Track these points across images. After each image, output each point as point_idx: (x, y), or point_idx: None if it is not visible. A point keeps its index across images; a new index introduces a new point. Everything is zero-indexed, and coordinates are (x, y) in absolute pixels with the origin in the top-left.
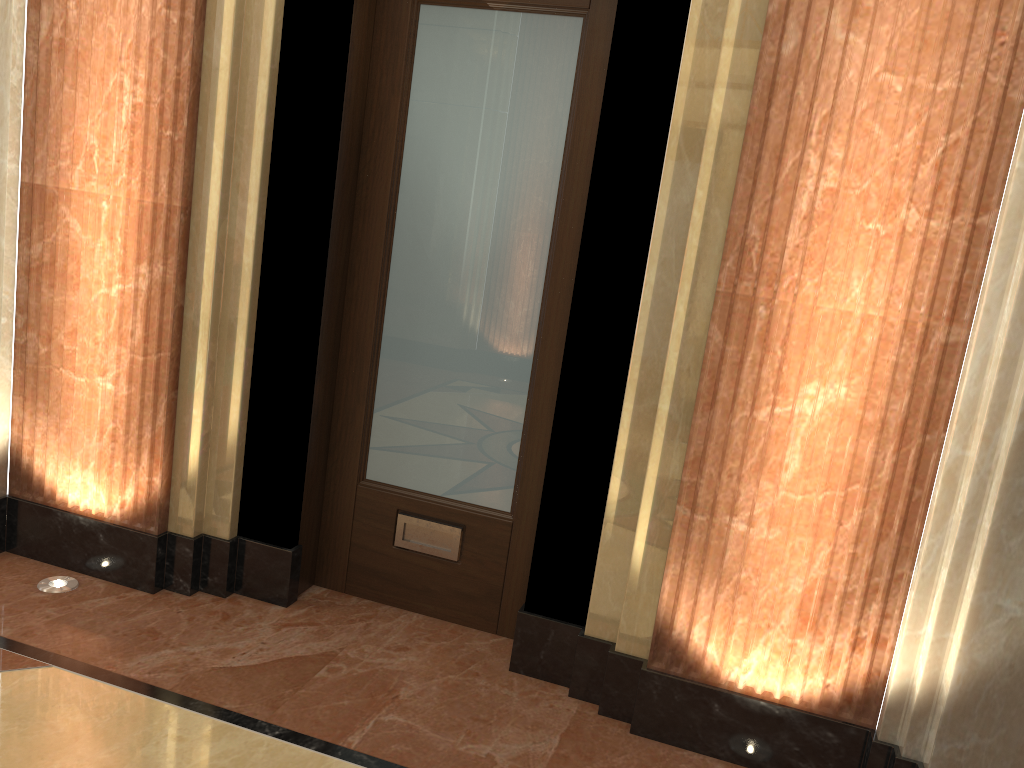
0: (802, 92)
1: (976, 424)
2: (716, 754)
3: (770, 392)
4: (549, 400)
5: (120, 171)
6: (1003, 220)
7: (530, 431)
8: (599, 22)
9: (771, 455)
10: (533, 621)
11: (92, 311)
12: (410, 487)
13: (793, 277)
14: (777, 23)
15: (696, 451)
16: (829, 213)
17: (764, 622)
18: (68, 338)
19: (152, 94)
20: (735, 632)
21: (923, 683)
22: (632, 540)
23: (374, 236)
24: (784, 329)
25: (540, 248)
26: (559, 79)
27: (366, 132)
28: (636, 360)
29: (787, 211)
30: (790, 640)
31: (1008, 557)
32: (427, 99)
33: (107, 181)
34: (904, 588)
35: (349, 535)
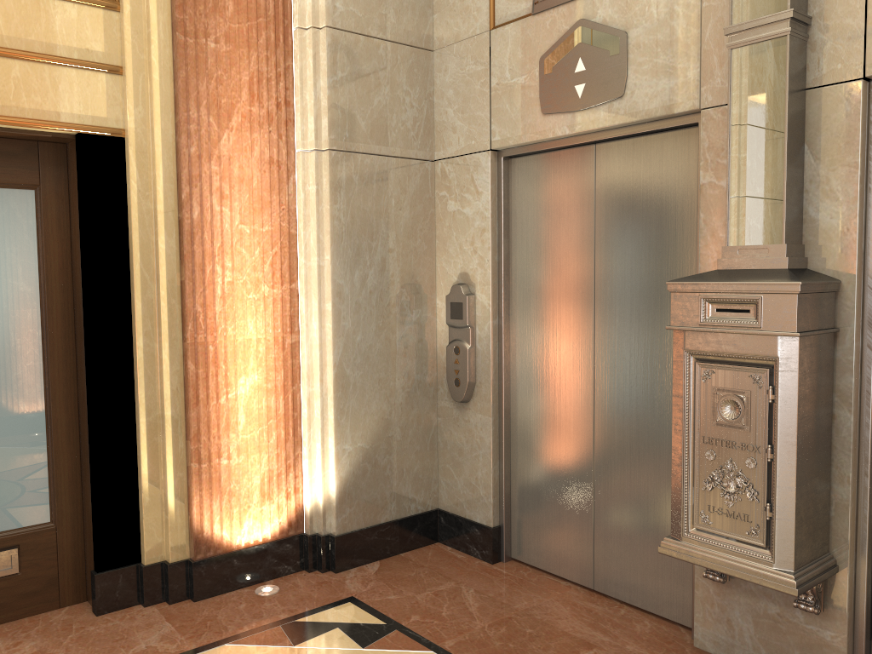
0: (206, 236)
1: (314, 375)
2: (241, 586)
3: (224, 388)
4: (66, 436)
5: None
6: (304, 285)
7: (56, 461)
8: (49, 193)
9: (231, 419)
10: (107, 575)
11: None
12: None
13: (222, 327)
14: (187, 203)
15: (194, 430)
16: (231, 293)
17: (246, 505)
18: None
19: None
20: (234, 517)
21: (323, 497)
22: (162, 496)
23: None
24: (223, 354)
25: (35, 340)
26: (25, 229)
27: None
28: (142, 392)
29: (212, 295)
30: (260, 508)
31: (342, 427)
32: None
33: None
34: (301, 460)
35: None
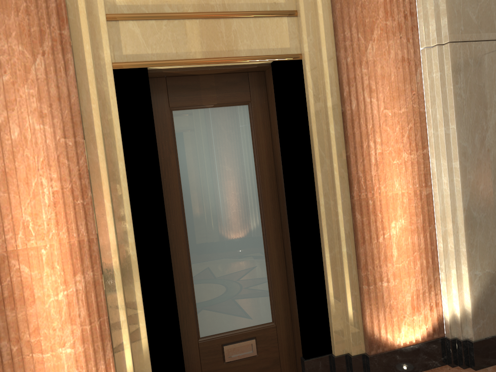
0: (362, 121)
1: (446, 218)
2: None
3: (380, 230)
4: (277, 266)
5: (50, 229)
6: (434, 150)
7: (273, 282)
8: (256, 106)
9: (387, 253)
10: (311, 362)
11: (48, 313)
12: (223, 331)
13: (376, 186)
14: (347, 98)
15: (363, 262)
16: (381, 161)
17: (402, 316)
18: (33, 334)
19: (63, 184)
20: (394, 325)
21: (460, 311)
22: (343, 308)
23: (177, 220)
24: (379, 206)
25: (255, 203)
26: (244, 131)
27: (161, 173)
28: (325, 236)
29: (368, 164)
30: (412, 318)
31: (473, 257)
32: (186, 152)
33: (42, 237)
34: (439, 282)
35: (200, 368)
